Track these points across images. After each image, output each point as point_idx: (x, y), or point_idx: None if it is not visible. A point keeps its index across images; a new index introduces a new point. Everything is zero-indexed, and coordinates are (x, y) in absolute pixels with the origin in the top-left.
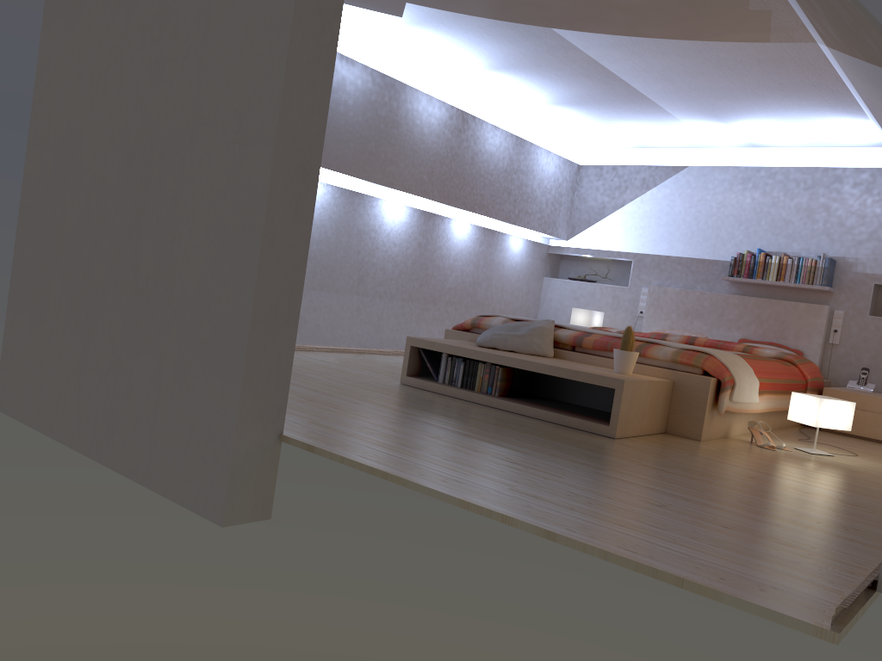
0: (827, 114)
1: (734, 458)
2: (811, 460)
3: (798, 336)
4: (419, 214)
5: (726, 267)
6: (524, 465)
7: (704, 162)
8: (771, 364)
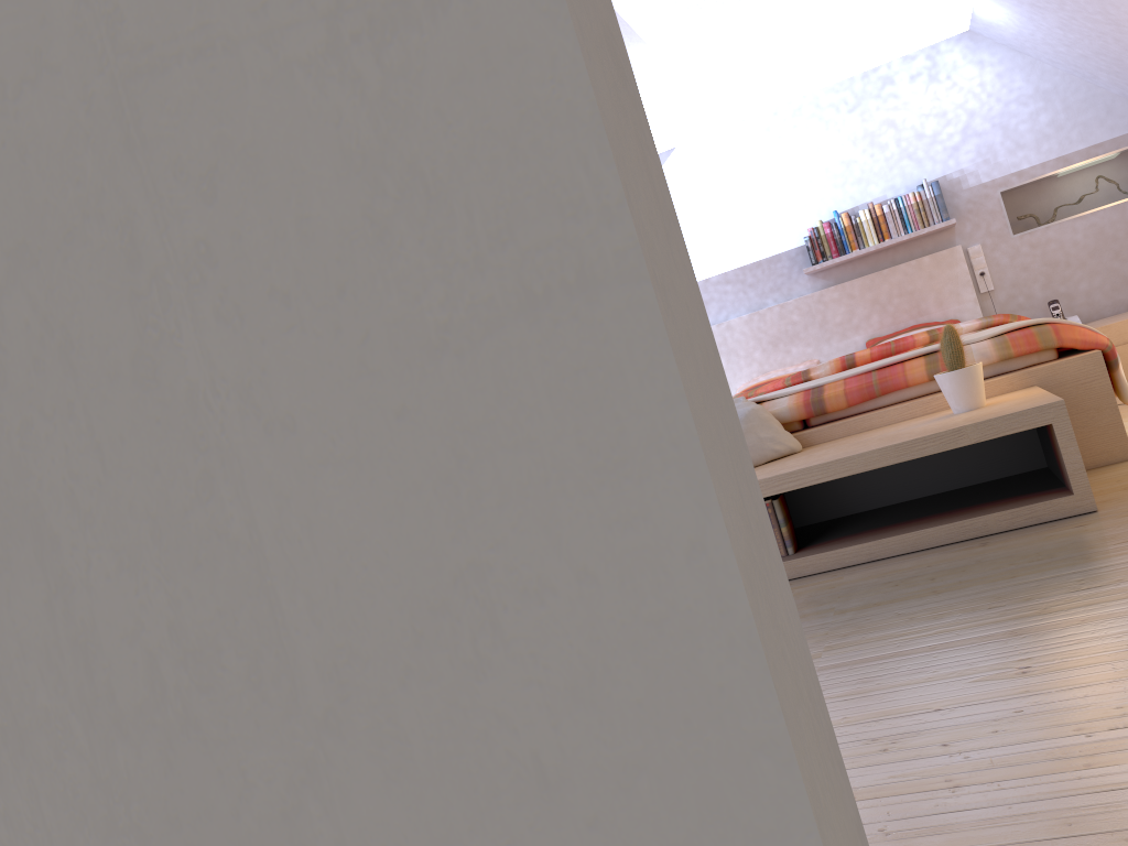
0: None
1: None
2: None
3: (941, 303)
4: None
5: (795, 257)
6: None
7: (695, 132)
8: None
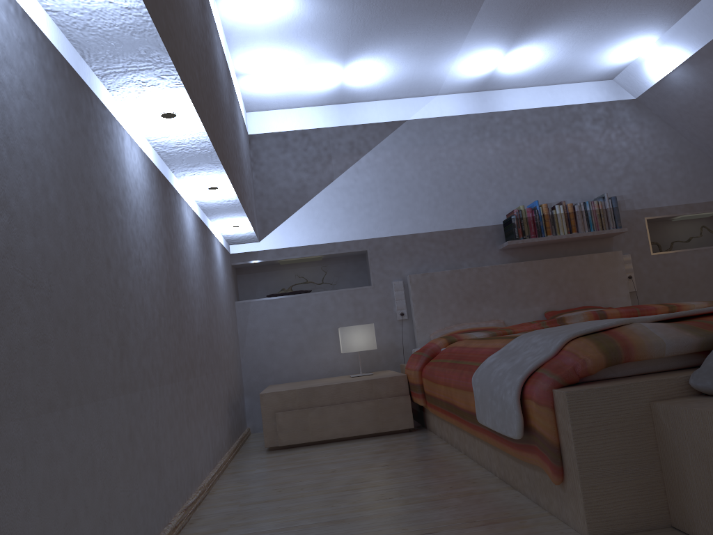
0: (648, 15)
1: None
2: None
3: (603, 292)
4: (156, 177)
5: (491, 233)
6: None
7: (425, 113)
8: None
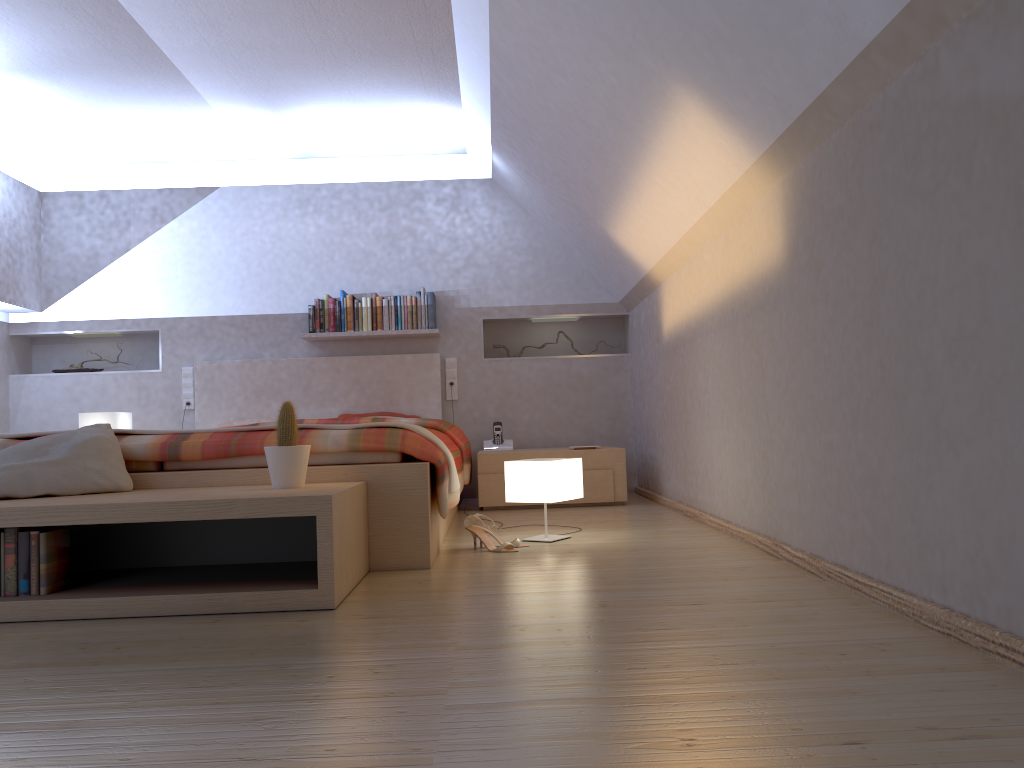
0: (416, 101)
1: (516, 580)
2: (574, 551)
3: (411, 398)
4: None
5: (300, 321)
6: (311, 762)
7: (242, 180)
8: (438, 433)
